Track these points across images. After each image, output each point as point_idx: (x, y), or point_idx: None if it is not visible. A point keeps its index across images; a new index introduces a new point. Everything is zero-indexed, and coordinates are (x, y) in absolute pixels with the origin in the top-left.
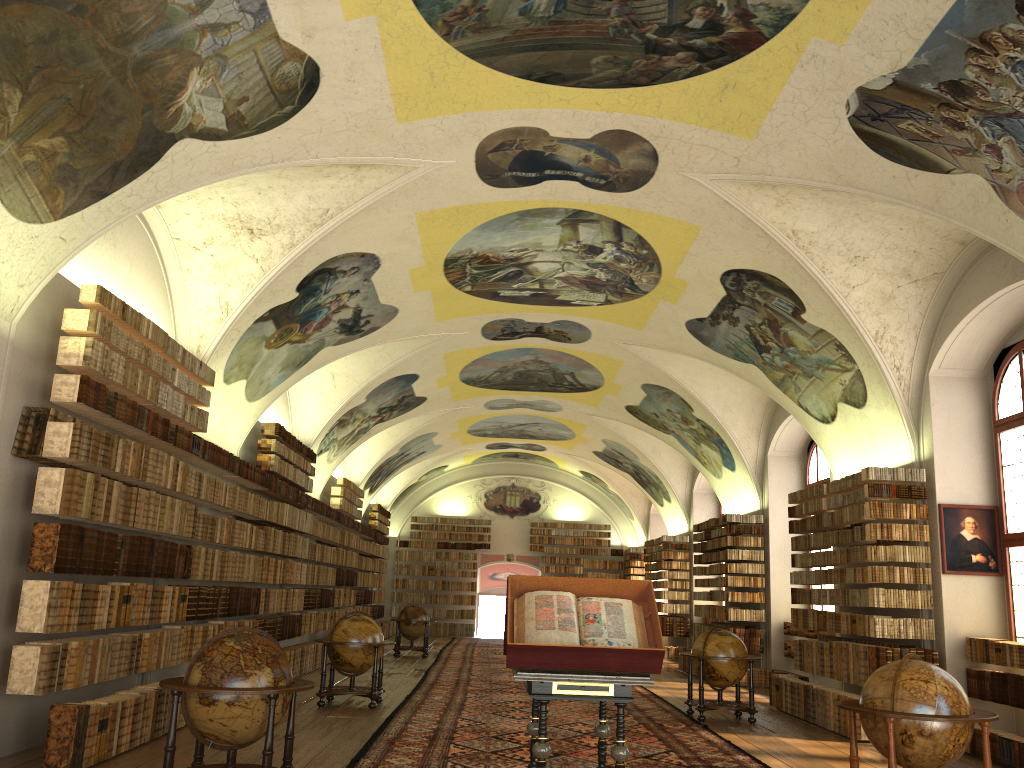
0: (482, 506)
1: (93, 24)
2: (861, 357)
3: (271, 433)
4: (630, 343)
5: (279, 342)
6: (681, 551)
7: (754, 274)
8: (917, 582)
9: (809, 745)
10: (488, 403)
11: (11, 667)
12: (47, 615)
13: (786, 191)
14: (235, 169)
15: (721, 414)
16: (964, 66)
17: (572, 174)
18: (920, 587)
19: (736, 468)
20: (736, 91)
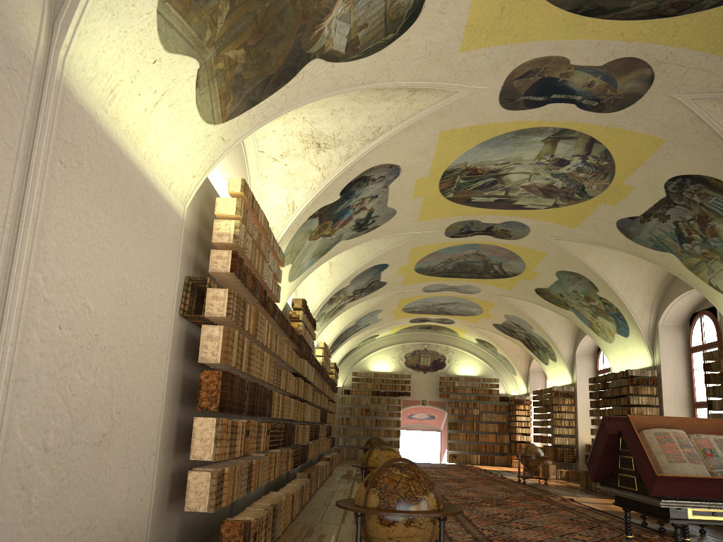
0: (403, 364)
1: None
2: None
3: (299, 306)
4: (560, 239)
5: (317, 235)
6: (565, 398)
7: (699, 178)
8: None
9: None
10: (426, 287)
11: (187, 489)
12: (214, 446)
13: None
14: (337, 88)
15: (623, 293)
16: None
17: (573, 98)
18: None
19: (630, 335)
20: None
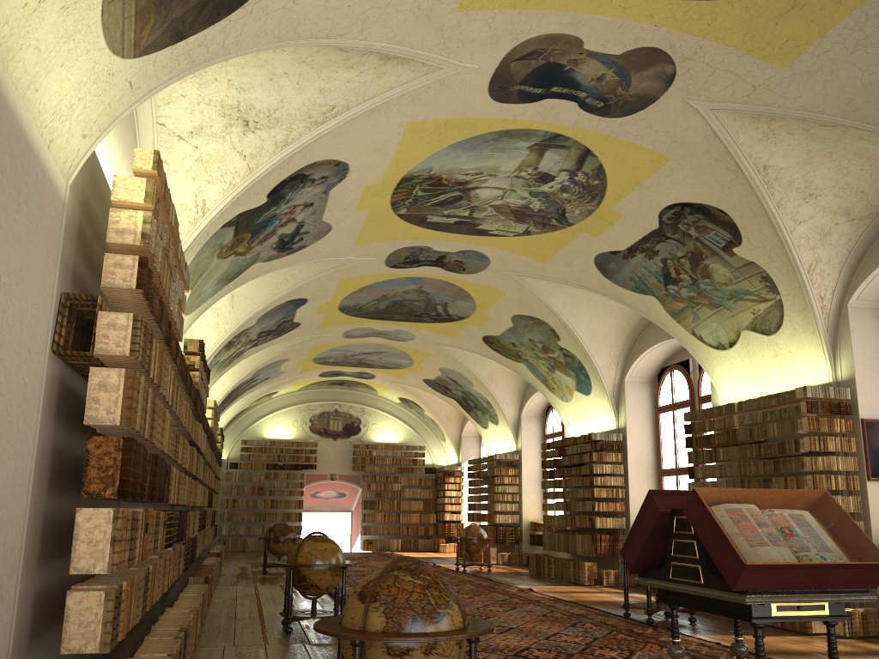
0: (307, 430)
1: None
2: (788, 288)
3: (195, 350)
4: (524, 275)
5: (228, 252)
6: (507, 468)
7: (700, 208)
8: (849, 488)
9: (780, 641)
10: (348, 331)
11: (66, 620)
12: (111, 551)
13: (779, 125)
14: (294, 37)
15: (589, 343)
16: None
17: (576, 94)
18: (842, 493)
19: (592, 392)
20: (800, 13)
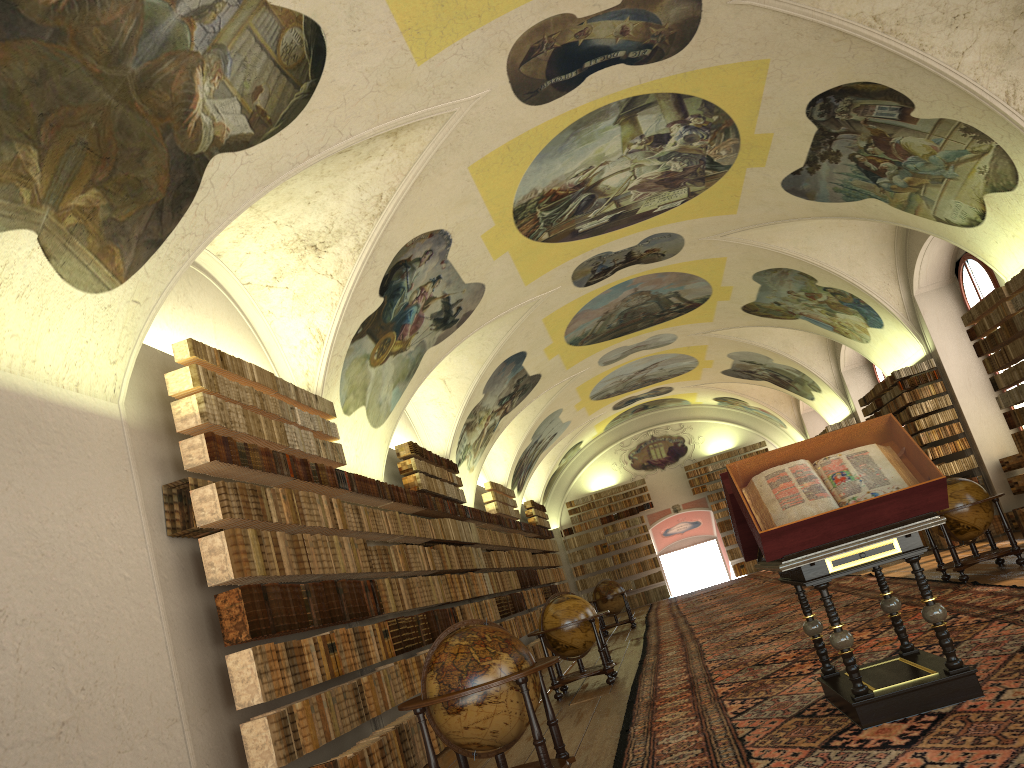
0: (630, 468)
1: (78, 48)
2: (997, 130)
3: (407, 453)
4: (727, 233)
5: (382, 357)
6: None
7: (843, 90)
8: None
9: None
10: (601, 359)
11: (245, 747)
12: (261, 683)
13: None
14: (276, 176)
15: (848, 272)
16: None
17: (613, 56)
18: None
19: (884, 323)
20: None
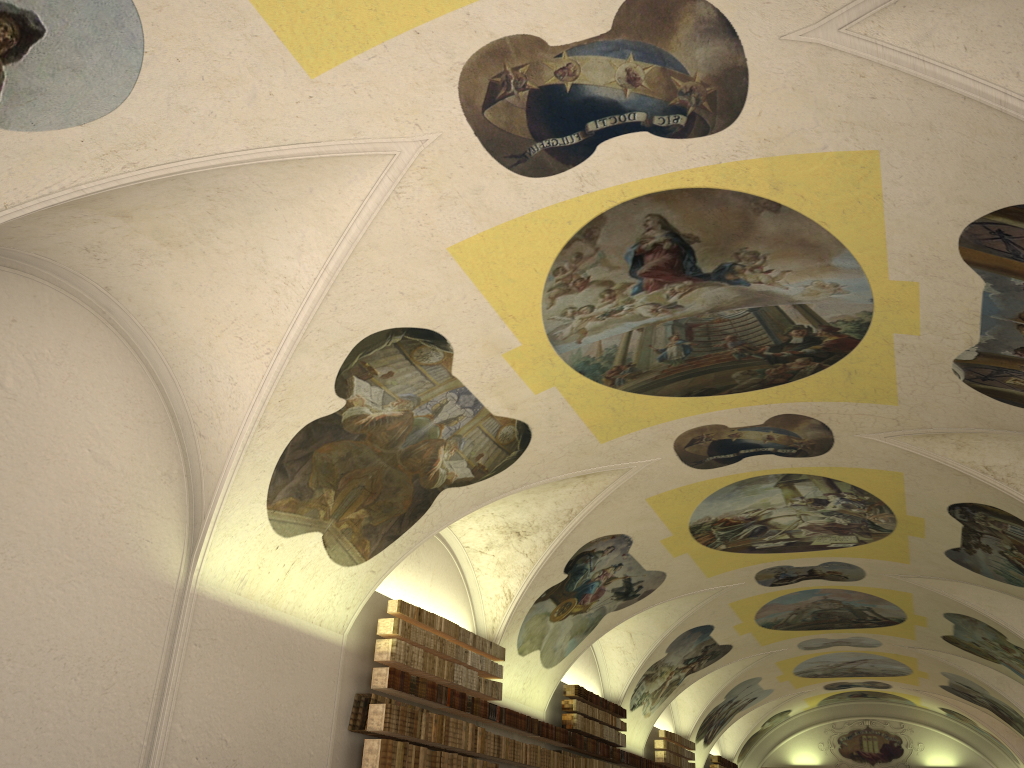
0: (837, 753)
1: (371, 441)
2: None
3: (571, 694)
4: (906, 576)
5: (562, 615)
6: None
7: (975, 506)
8: None
9: None
10: (801, 644)
11: None
12: None
13: (957, 436)
14: (487, 499)
15: None
16: (1023, 336)
17: (764, 449)
18: None
19: None
20: (859, 375)
